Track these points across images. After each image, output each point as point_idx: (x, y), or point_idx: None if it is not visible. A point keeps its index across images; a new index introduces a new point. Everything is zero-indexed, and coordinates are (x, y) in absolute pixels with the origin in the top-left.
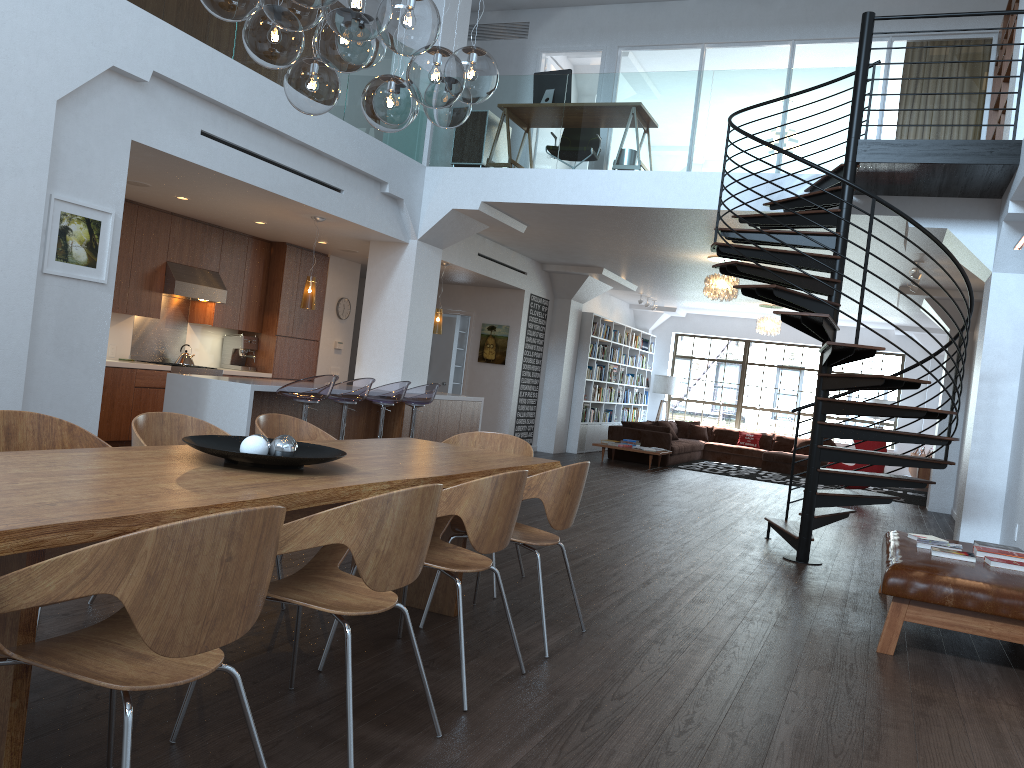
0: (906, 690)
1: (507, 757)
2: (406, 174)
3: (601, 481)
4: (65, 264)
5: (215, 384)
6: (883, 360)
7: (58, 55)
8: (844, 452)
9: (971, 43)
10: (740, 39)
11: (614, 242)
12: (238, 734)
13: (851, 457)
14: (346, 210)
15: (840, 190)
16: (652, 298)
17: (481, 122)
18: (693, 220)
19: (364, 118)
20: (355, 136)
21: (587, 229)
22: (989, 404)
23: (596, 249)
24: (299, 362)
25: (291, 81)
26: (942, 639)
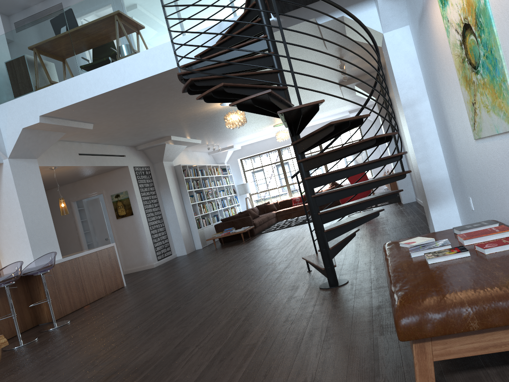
0: None
1: None
2: None
3: (207, 265)
4: None
5: None
6: (350, 132)
7: None
8: (332, 193)
9: None
10: None
11: (157, 115)
12: None
13: (338, 195)
14: None
15: (256, 5)
16: (216, 144)
17: (20, 63)
18: None
19: None
20: None
21: (131, 111)
22: (416, 122)
23: (153, 124)
24: None
25: None
26: None
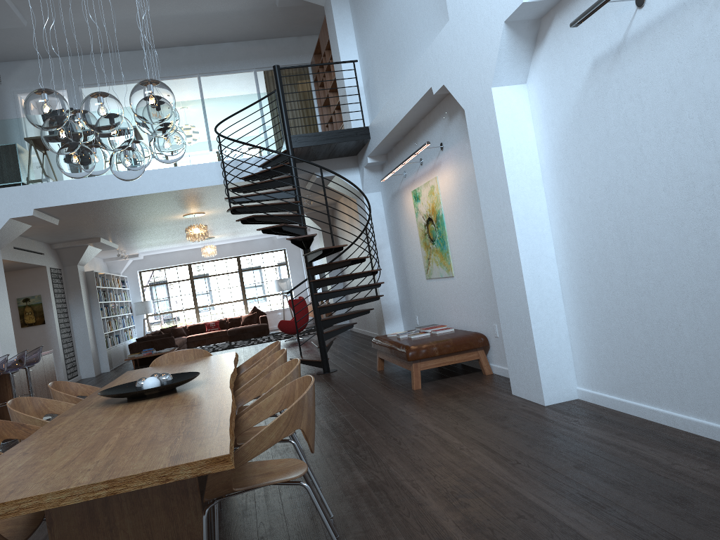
0: (444, 396)
1: (357, 479)
2: None
3: None
4: None
5: None
6: (274, 255)
7: None
8: (331, 306)
9: (298, 70)
10: (164, 75)
11: (122, 218)
12: (238, 530)
13: (335, 307)
14: None
15: (288, 164)
16: (124, 251)
17: (15, 152)
18: (188, 195)
19: None
20: None
21: (107, 213)
22: (380, 261)
23: (104, 225)
24: None
25: (69, 160)
26: (427, 376)
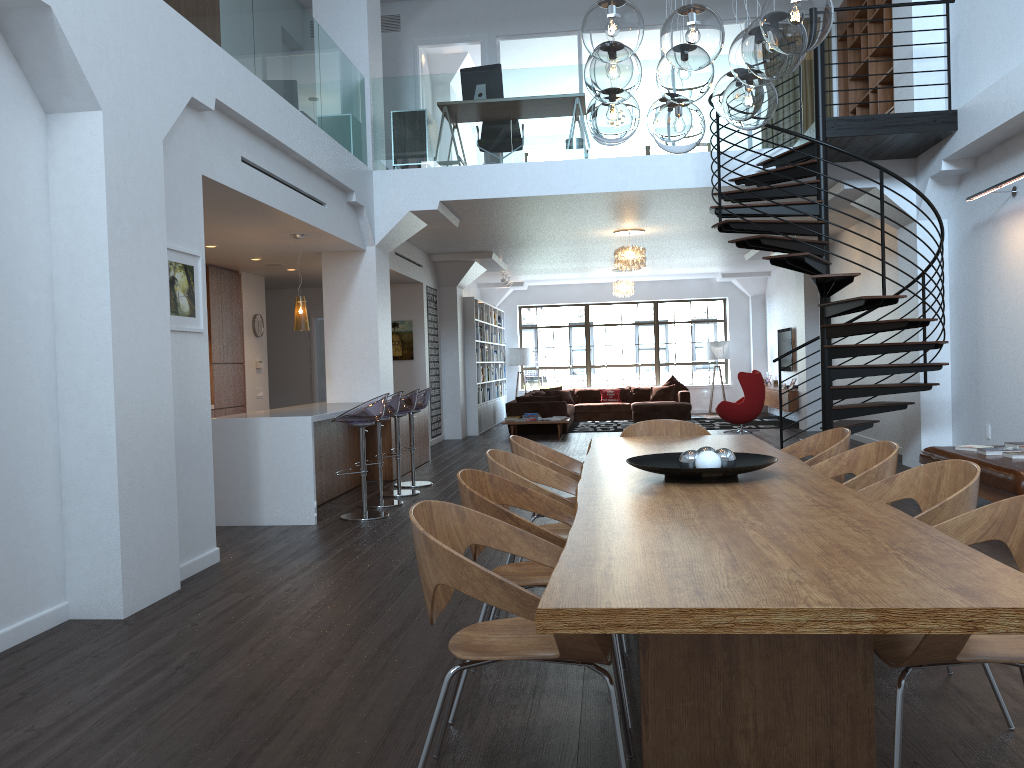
0: None
1: (1016, 673)
2: (363, 180)
3: None
4: (177, 317)
5: (266, 422)
6: (708, 306)
7: (158, 90)
8: (851, 389)
9: None
10: None
11: (535, 227)
12: None
13: (857, 392)
14: (329, 224)
15: (815, 163)
16: (509, 275)
17: (425, 122)
18: (641, 200)
19: (333, 127)
20: (333, 147)
21: (521, 217)
22: (929, 331)
23: (507, 235)
24: (232, 388)
25: (608, 113)
26: None
